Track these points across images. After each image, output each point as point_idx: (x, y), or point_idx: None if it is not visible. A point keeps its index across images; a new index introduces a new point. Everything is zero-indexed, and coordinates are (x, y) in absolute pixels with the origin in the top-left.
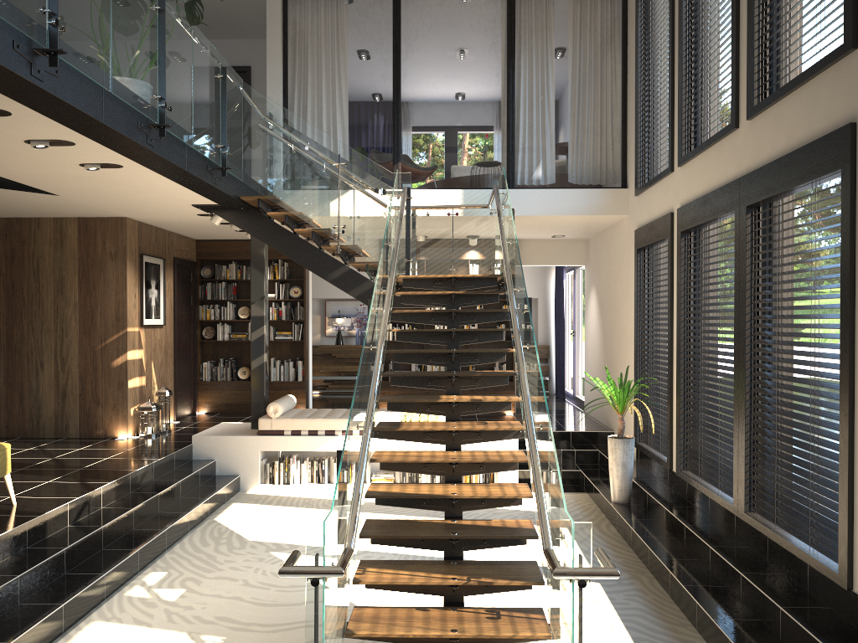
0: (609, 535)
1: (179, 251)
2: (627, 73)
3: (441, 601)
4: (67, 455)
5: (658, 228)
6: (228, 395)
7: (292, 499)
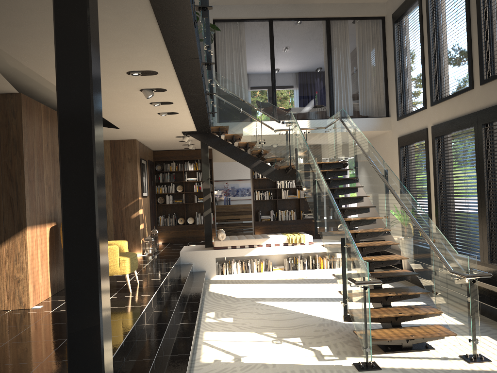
0: (408, 284)
1: (149, 157)
2: (387, 60)
3: None
4: None
5: (416, 136)
6: (173, 233)
7: (237, 280)
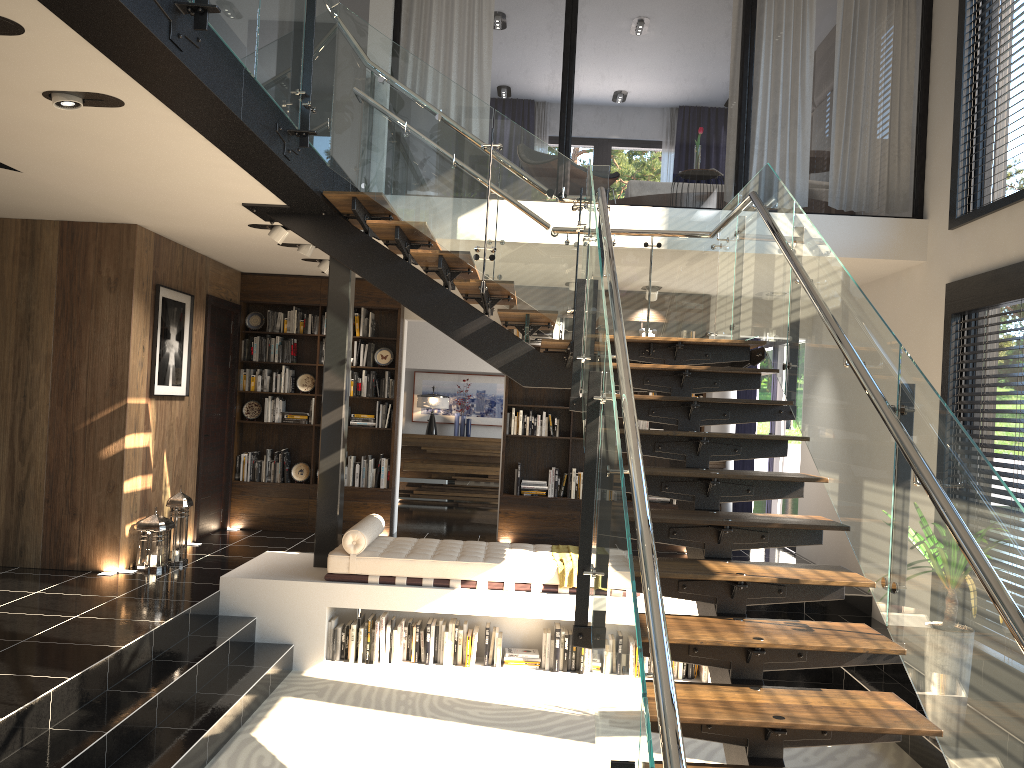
0: None
1: (216, 287)
2: (932, 40)
3: None
4: (11, 605)
5: (1019, 279)
6: (275, 504)
7: (377, 692)
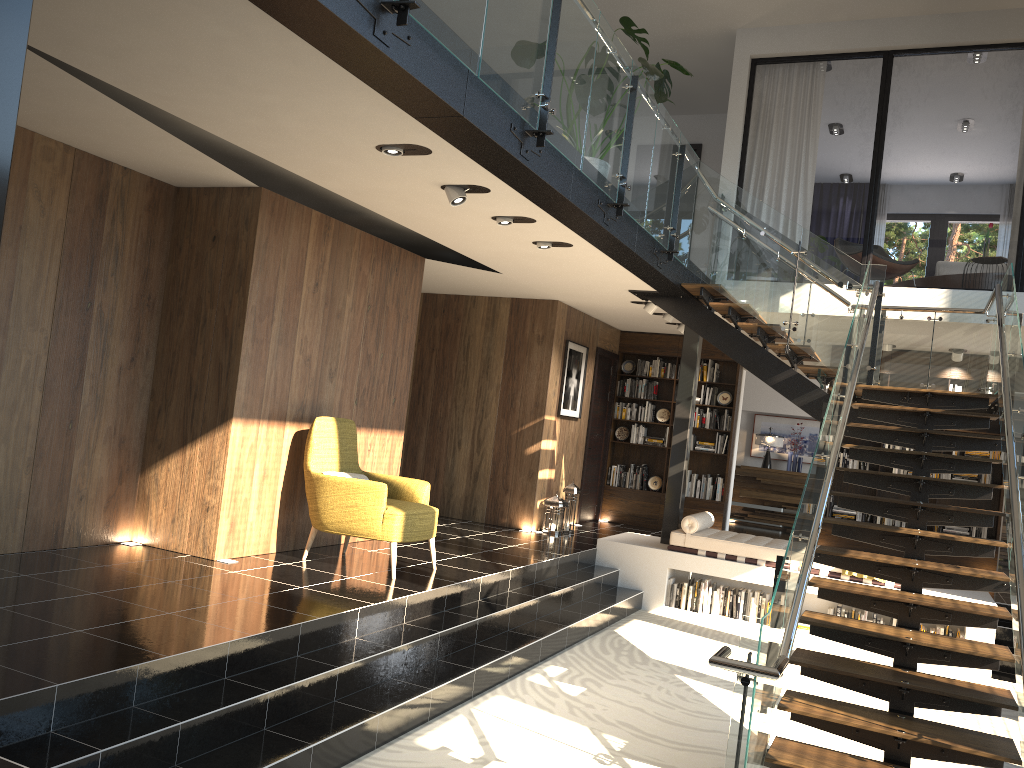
0: None
1: (603, 341)
2: None
3: None
4: (475, 536)
5: None
6: (634, 505)
7: (698, 628)
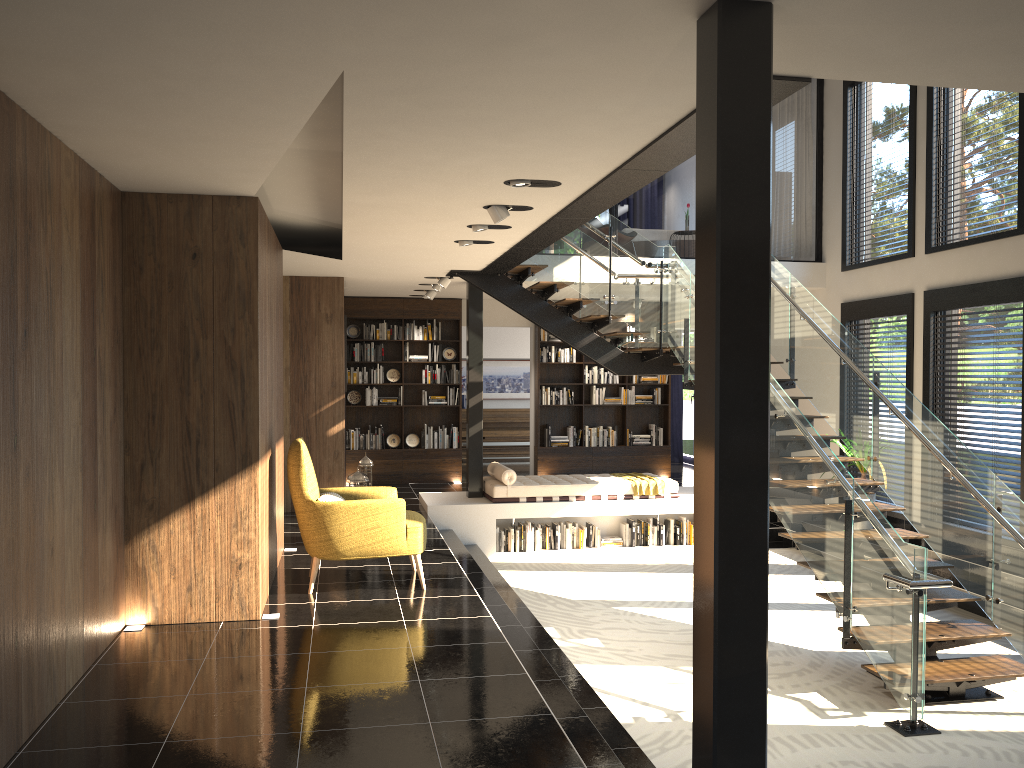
0: None
1: None
2: (824, 154)
3: (822, 632)
4: None
5: (887, 305)
6: (378, 465)
7: (542, 565)
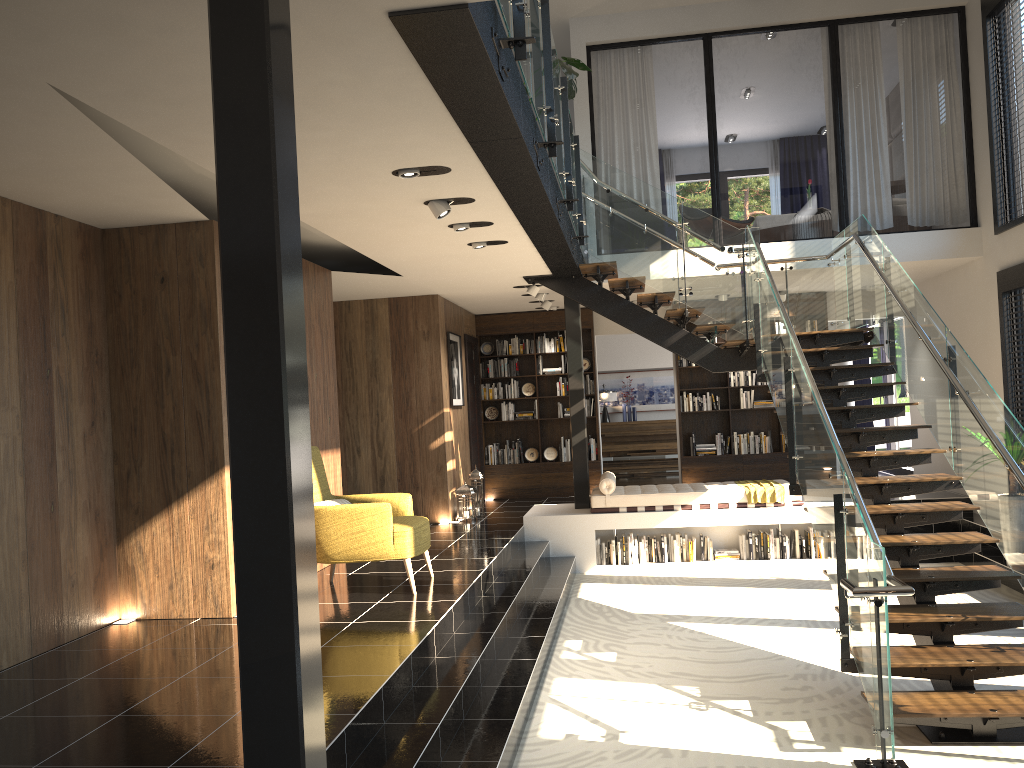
0: (1018, 598)
1: (466, 327)
2: (971, 101)
3: None
4: None
5: None
6: (517, 479)
7: (639, 578)
